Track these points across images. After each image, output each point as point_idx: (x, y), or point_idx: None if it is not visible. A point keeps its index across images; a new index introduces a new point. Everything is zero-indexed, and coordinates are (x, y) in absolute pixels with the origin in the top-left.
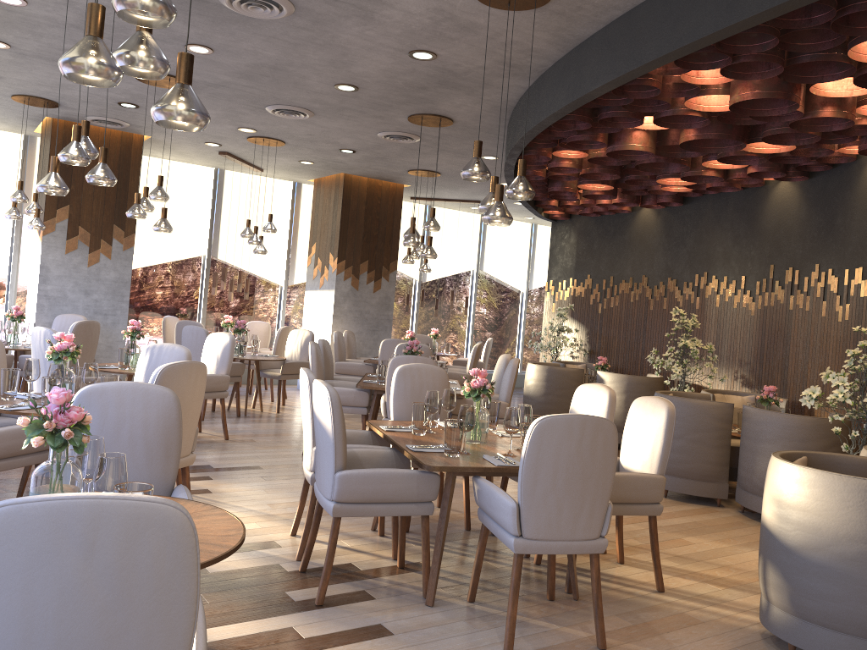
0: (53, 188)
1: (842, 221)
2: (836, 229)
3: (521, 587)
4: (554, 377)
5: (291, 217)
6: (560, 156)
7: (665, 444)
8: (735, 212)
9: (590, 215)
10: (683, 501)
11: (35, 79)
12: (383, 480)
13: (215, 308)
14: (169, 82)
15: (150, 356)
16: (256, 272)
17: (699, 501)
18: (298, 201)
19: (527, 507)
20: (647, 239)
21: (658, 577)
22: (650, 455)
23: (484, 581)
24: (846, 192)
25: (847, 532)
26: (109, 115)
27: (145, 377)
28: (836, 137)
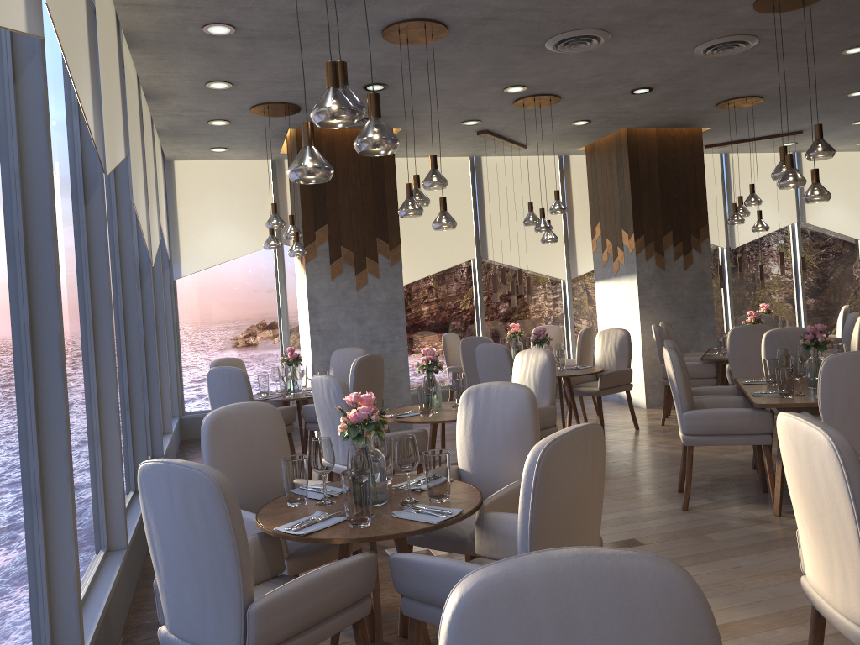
0: (311, 169)
1: None
2: None
3: None
4: None
5: (563, 198)
6: None
7: None
8: None
9: None
10: None
11: (270, 76)
12: None
13: (494, 317)
14: (425, 30)
15: (474, 405)
16: (532, 268)
17: None
18: (567, 177)
19: None
20: None
21: None
22: None
23: None
24: None
25: None
26: None
27: (472, 437)
28: None
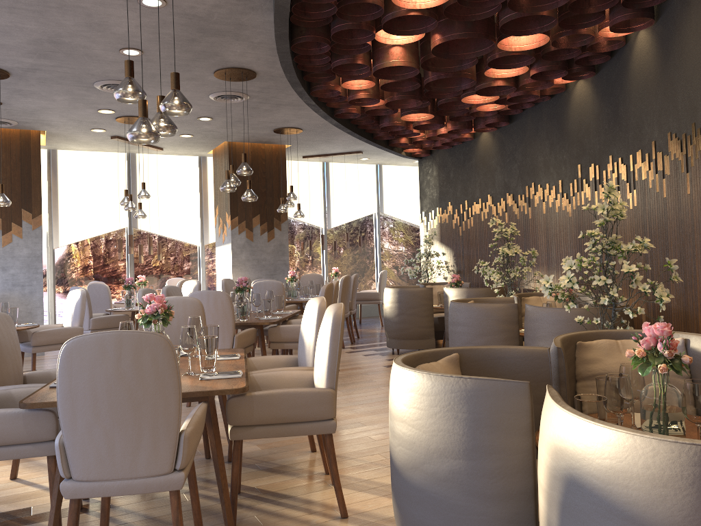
0: None
1: (624, 107)
2: (620, 117)
3: (185, 524)
4: (404, 298)
5: (200, 187)
6: (354, 88)
7: (330, 354)
8: (548, 120)
9: (444, 148)
10: None
11: None
12: None
13: (142, 271)
14: None
15: None
16: (173, 236)
17: None
18: (205, 172)
19: (71, 444)
20: (488, 161)
21: (338, 502)
22: (321, 367)
23: (152, 518)
24: (623, 78)
25: (438, 446)
26: None
27: None
28: (589, 20)
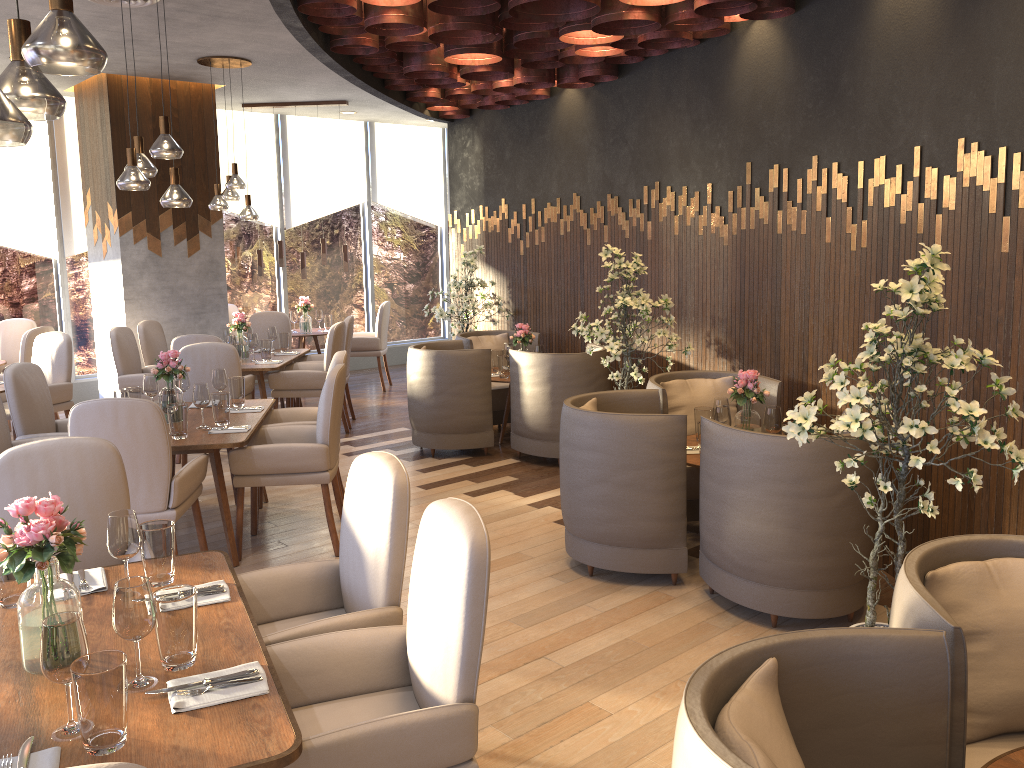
0: None
1: (851, 78)
2: (841, 94)
3: None
4: (445, 368)
5: (53, 152)
6: (379, 3)
7: (468, 633)
8: (692, 81)
9: (496, 108)
10: (619, 581)
11: None
12: None
13: None
14: None
15: None
16: (5, 242)
17: (646, 576)
18: (60, 124)
19: None
20: (575, 137)
21: None
22: (443, 655)
23: None
24: (854, 27)
25: None
26: None
27: None
28: None
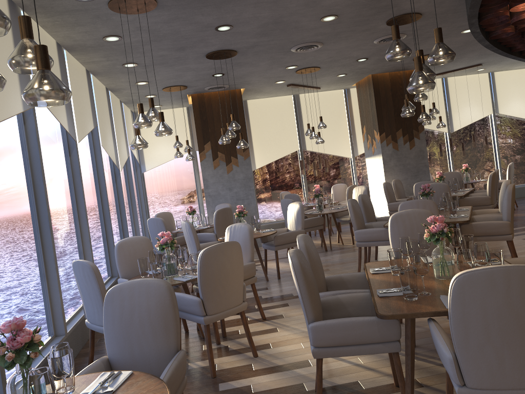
0: (137, 145)
1: None
2: None
3: None
4: None
5: (347, 112)
6: (519, 10)
7: None
8: None
9: None
10: None
11: (164, 77)
12: (347, 328)
13: (312, 181)
14: (224, 54)
15: (229, 233)
16: (332, 152)
17: None
18: (349, 100)
19: (464, 359)
20: None
21: None
22: None
23: None
24: None
25: None
26: (214, 83)
27: None
28: None
